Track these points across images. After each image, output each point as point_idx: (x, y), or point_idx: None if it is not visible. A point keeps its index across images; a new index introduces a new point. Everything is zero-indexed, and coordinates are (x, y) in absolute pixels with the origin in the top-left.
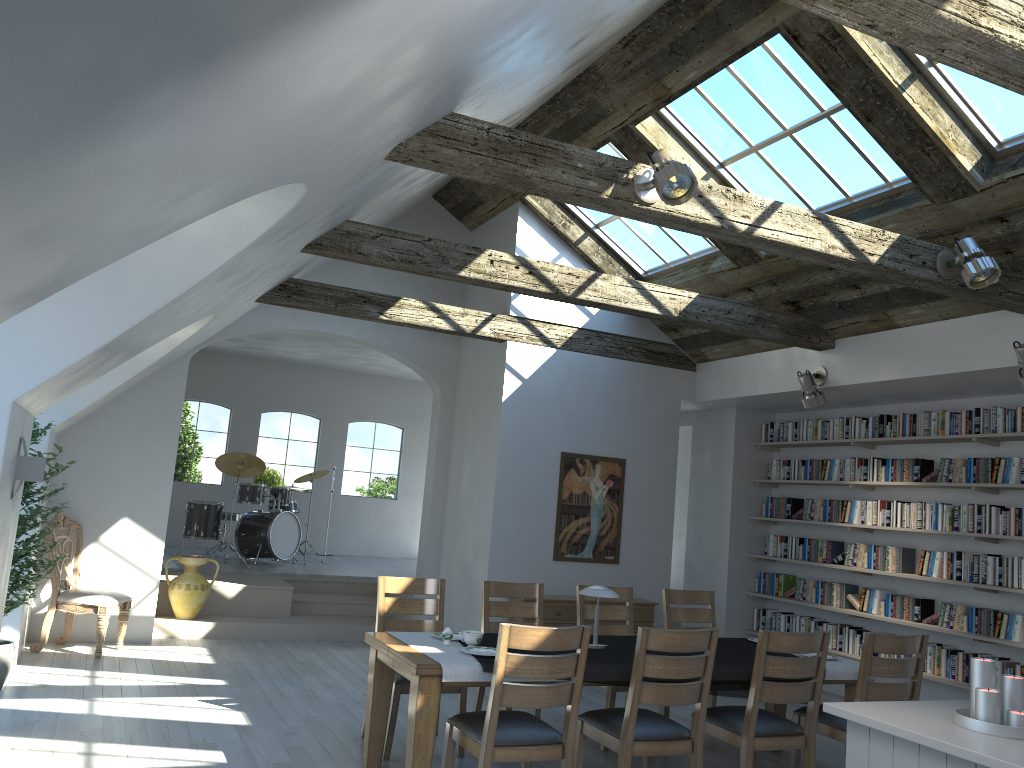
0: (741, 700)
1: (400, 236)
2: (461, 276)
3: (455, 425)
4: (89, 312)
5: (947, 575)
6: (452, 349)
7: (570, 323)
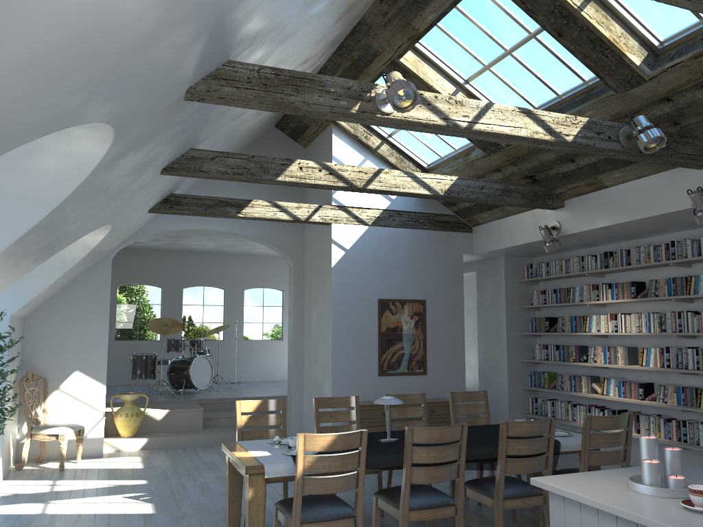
0: None
1: (231, 156)
2: (279, 181)
3: (305, 286)
4: None
5: (660, 364)
6: (298, 233)
7: (377, 207)
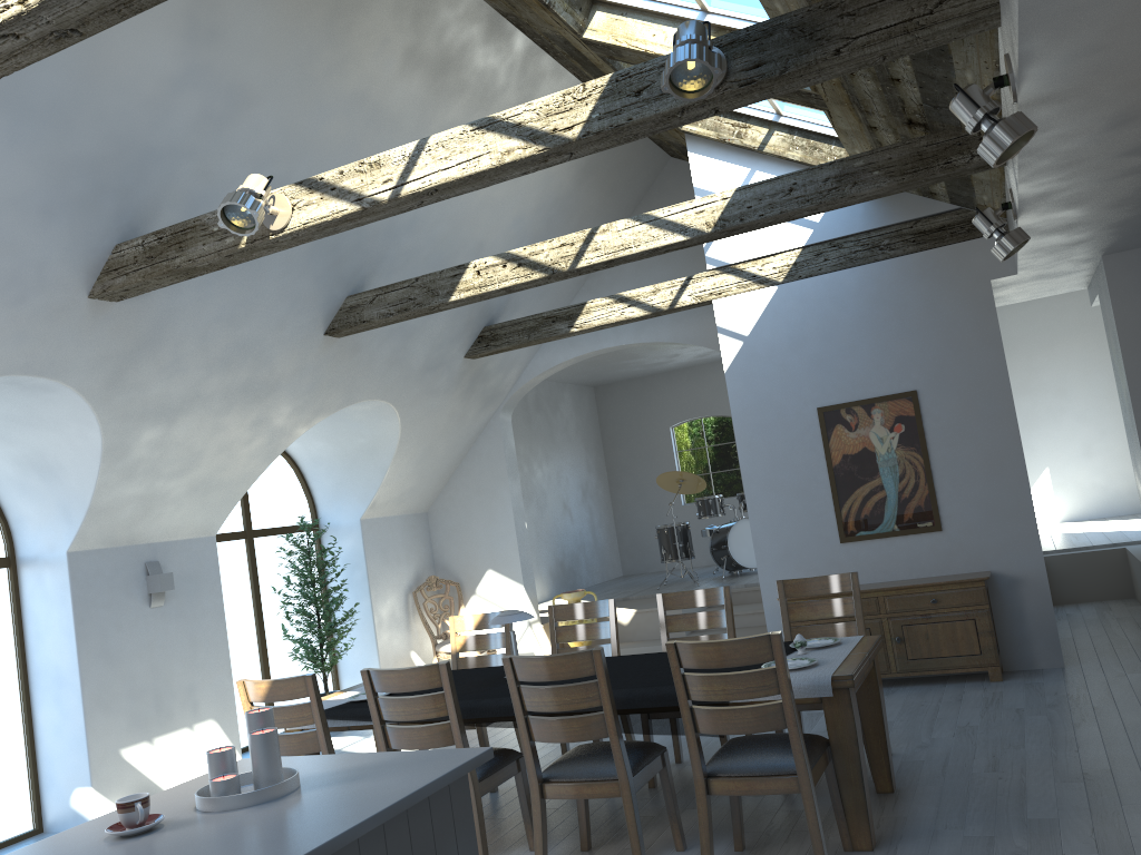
0: (1068, 710)
1: (391, 289)
2: (454, 301)
3: None
4: (73, 480)
5: None
6: None
7: (788, 246)
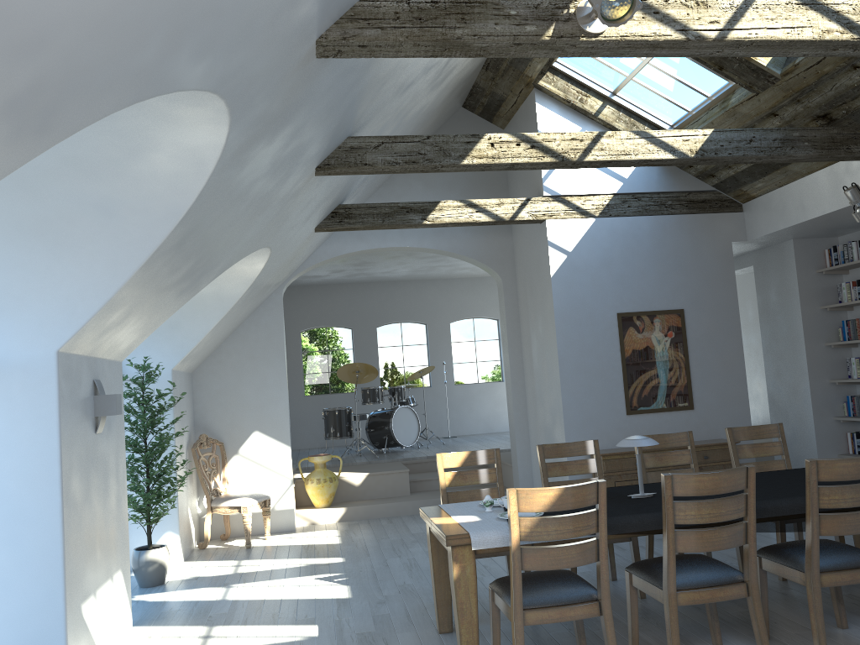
0: None
1: (400, 140)
2: (465, 165)
3: (520, 307)
4: (100, 262)
5: None
6: (505, 239)
7: (604, 191)
